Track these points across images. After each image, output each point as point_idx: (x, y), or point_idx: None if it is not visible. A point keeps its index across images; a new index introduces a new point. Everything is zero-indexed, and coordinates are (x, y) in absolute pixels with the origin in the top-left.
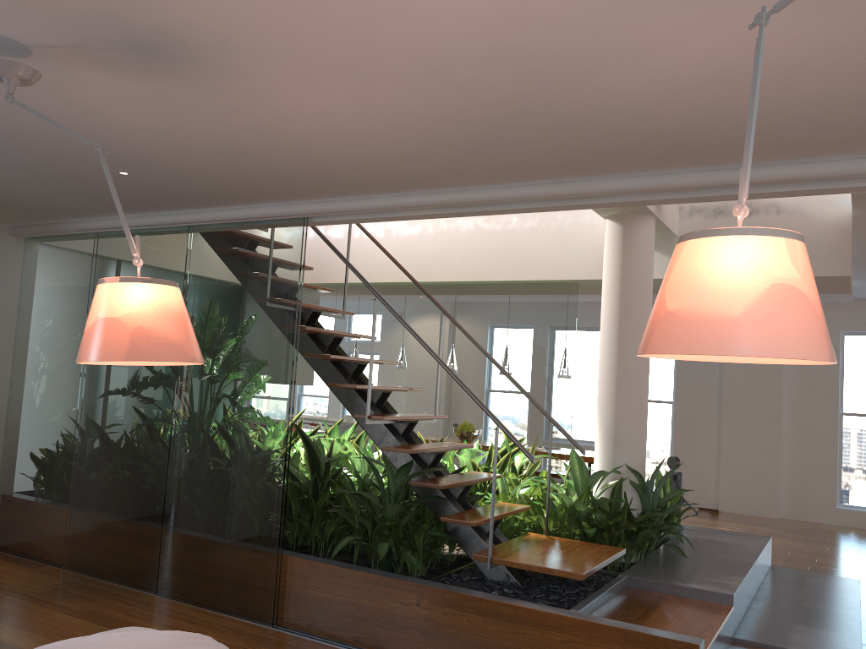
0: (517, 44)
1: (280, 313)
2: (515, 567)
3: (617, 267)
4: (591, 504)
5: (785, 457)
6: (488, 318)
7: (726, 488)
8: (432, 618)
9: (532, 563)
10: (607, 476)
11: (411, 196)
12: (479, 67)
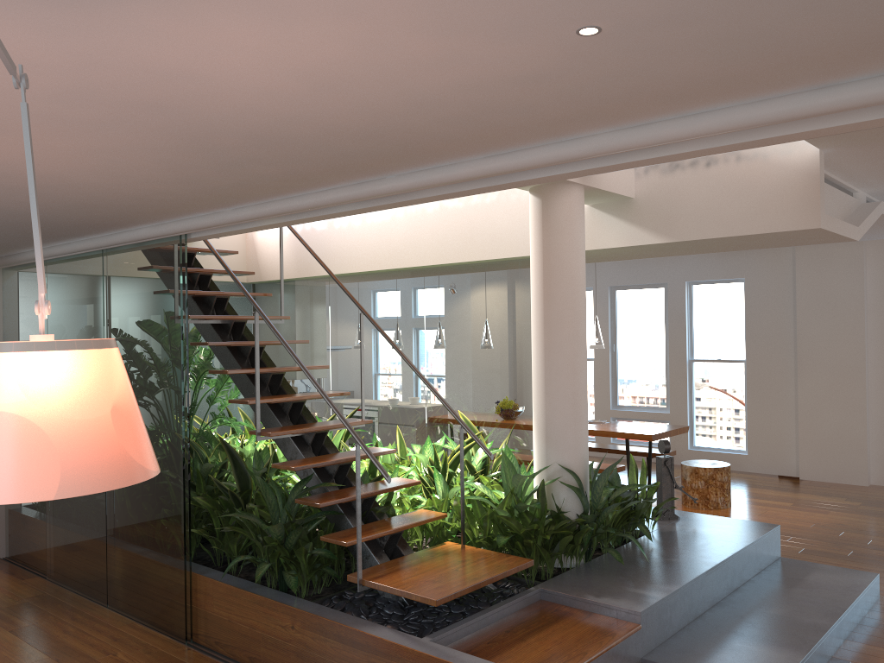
0: (69, 86)
1: (170, 334)
2: (381, 590)
3: (539, 246)
4: (515, 508)
5: (873, 416)
6: (463, 301)
7: (806, 454)
8: (304, 642)
9: (397, 585)
10: (542, 475)
11: (246, 208)
12: (79, 108)
